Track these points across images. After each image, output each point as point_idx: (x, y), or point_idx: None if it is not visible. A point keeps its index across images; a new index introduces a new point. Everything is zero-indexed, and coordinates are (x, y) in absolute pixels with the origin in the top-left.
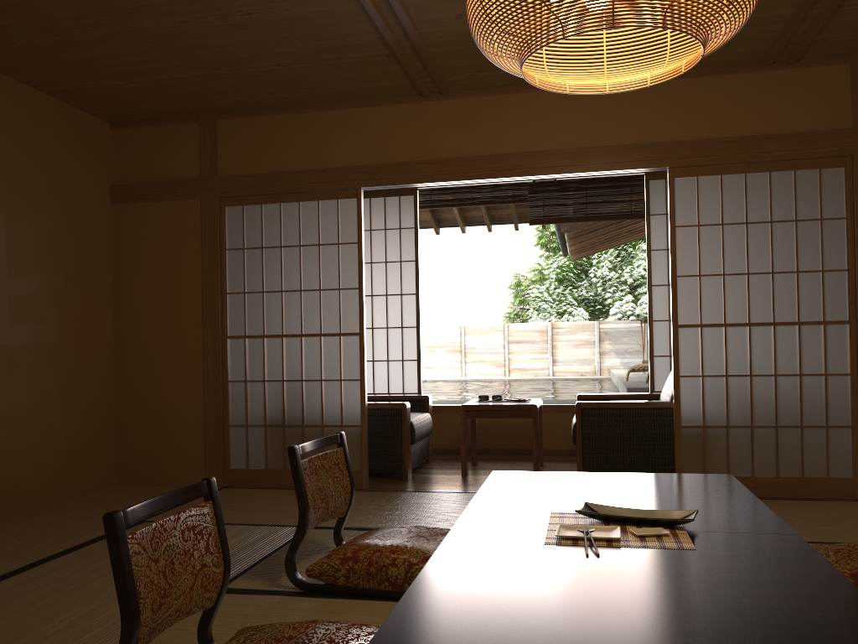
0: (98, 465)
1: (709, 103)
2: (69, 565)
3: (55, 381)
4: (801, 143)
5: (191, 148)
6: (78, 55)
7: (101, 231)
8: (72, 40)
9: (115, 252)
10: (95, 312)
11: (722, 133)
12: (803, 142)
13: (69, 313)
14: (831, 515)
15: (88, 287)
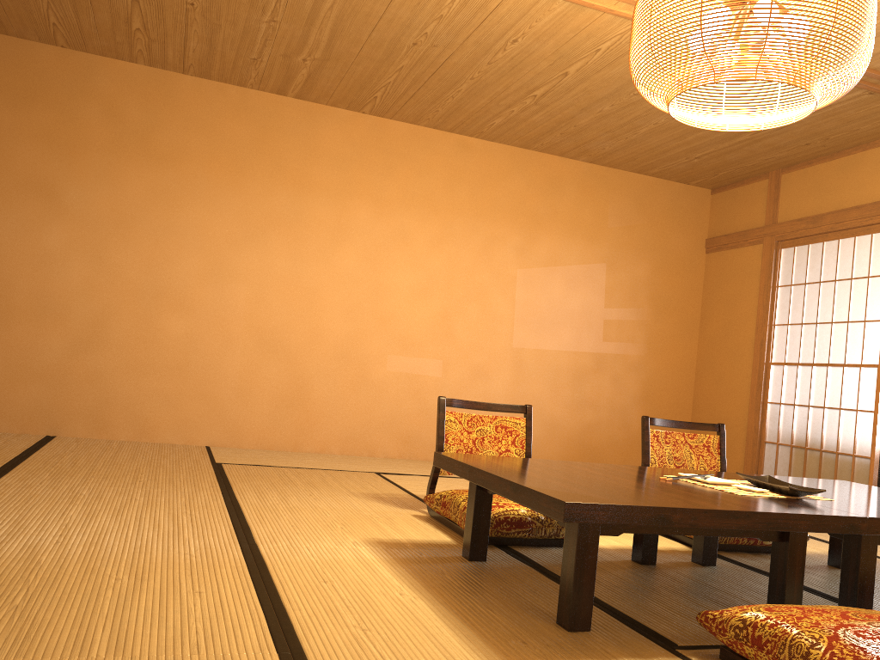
0: None
1: None
2: None
3: (636, 384)
4: None
5: (761, 201)
6: (643, 148)
7: (693, 275)
8: (631, 140)
9: (704, 292)
10: (679, 337)
11: None
12: None
13: (654, 336)
14: None
15: (674, 318)
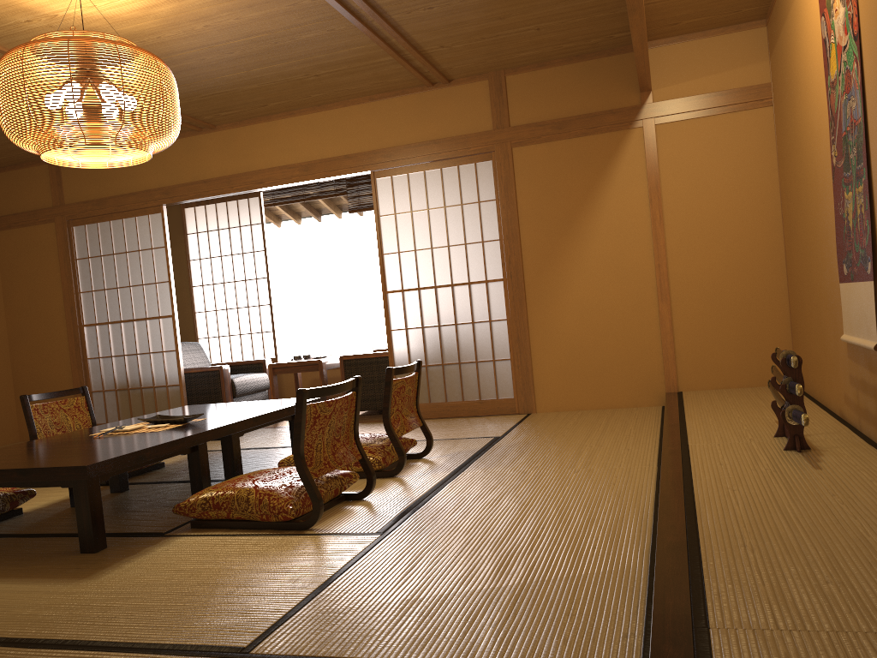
0: (1, 427)
1: (393, 119)
2: None
3: None
4: (458, 145)
5: (45, 184)
6: None
7: None
8: None
9: (2, 268)
10: None
11: (404, 142)
12: (459, 144)
13: None
14: (469, 424)
15: None
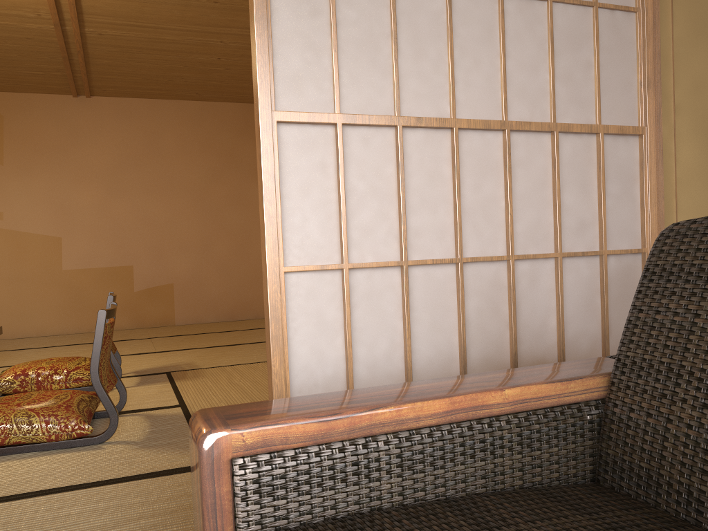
0: None
1: None
2: None
3: None
4: None
5: None
6: None
7: None
8: None
9: None
10: None
11: None
12: None
13: None
14: None
15: None
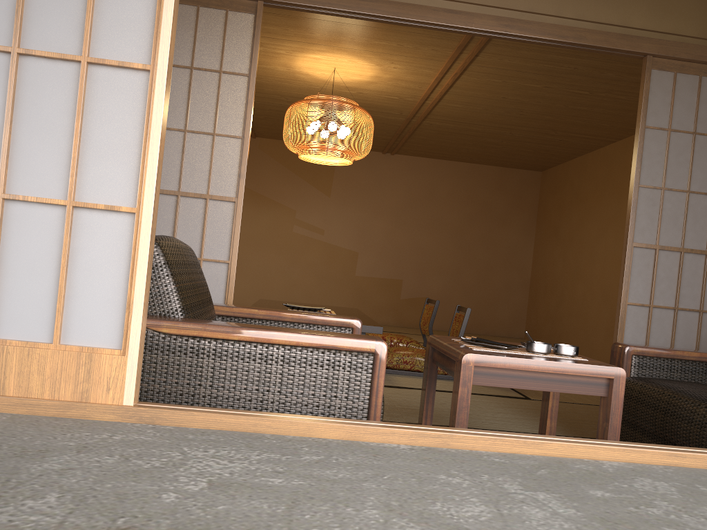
0: None
1: None
2: None
3: None
4: None
5: None
6: None
7: None
8: None
9: None
10: None
11: None
12: None
13: None
14: None
15: None
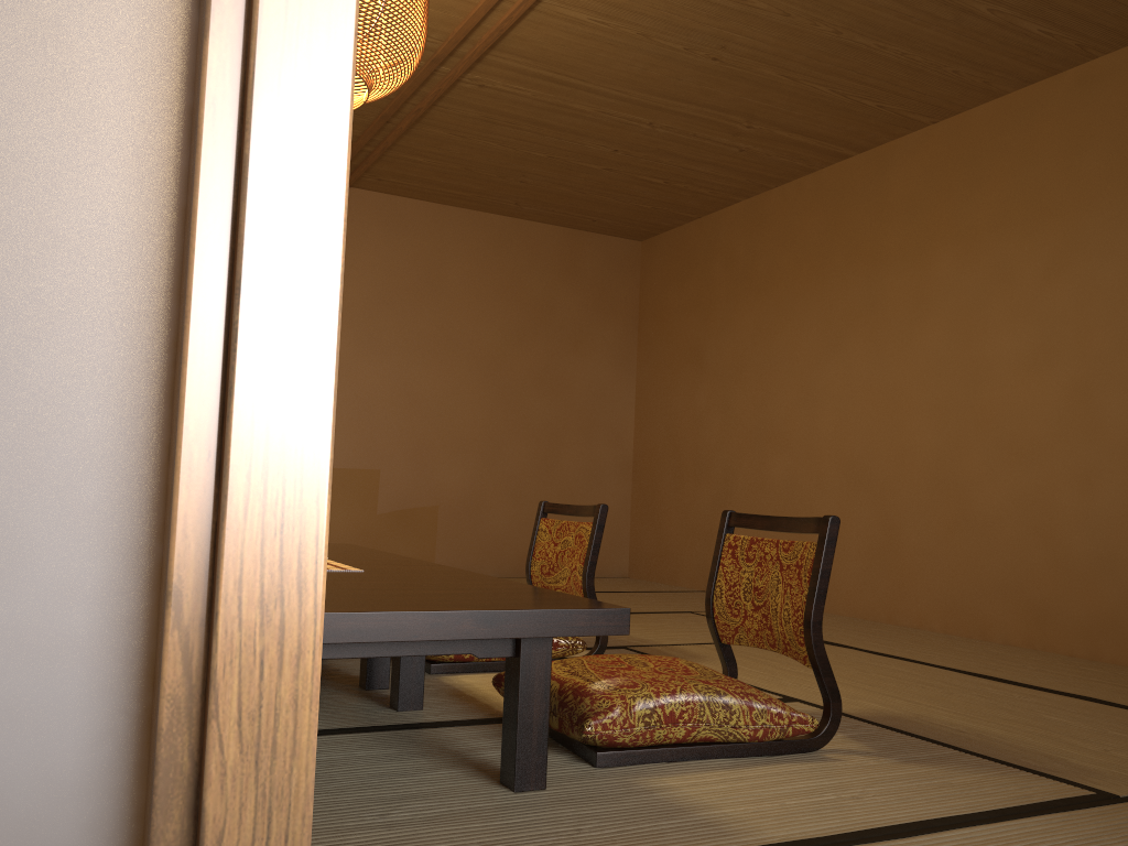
0: None
1: None
2: (1039, 699)
3: None
4: None
5: None
6: None
7: None
8: None
9: None
10: None
11: None
12: None
13: None
14: None
15: None
